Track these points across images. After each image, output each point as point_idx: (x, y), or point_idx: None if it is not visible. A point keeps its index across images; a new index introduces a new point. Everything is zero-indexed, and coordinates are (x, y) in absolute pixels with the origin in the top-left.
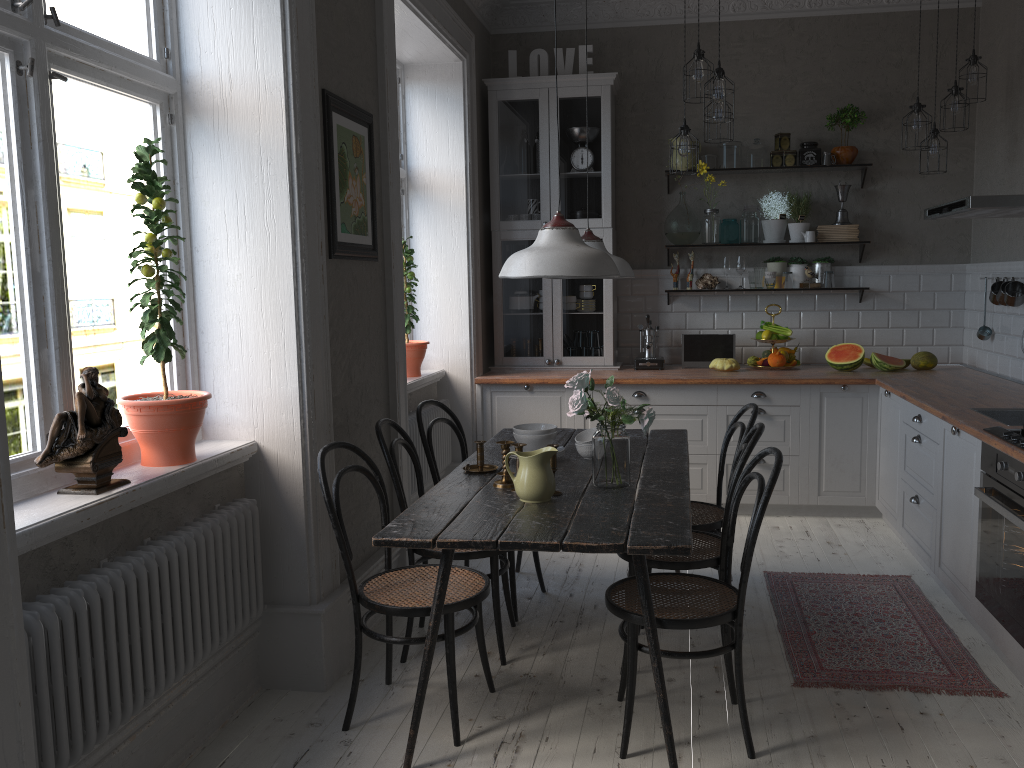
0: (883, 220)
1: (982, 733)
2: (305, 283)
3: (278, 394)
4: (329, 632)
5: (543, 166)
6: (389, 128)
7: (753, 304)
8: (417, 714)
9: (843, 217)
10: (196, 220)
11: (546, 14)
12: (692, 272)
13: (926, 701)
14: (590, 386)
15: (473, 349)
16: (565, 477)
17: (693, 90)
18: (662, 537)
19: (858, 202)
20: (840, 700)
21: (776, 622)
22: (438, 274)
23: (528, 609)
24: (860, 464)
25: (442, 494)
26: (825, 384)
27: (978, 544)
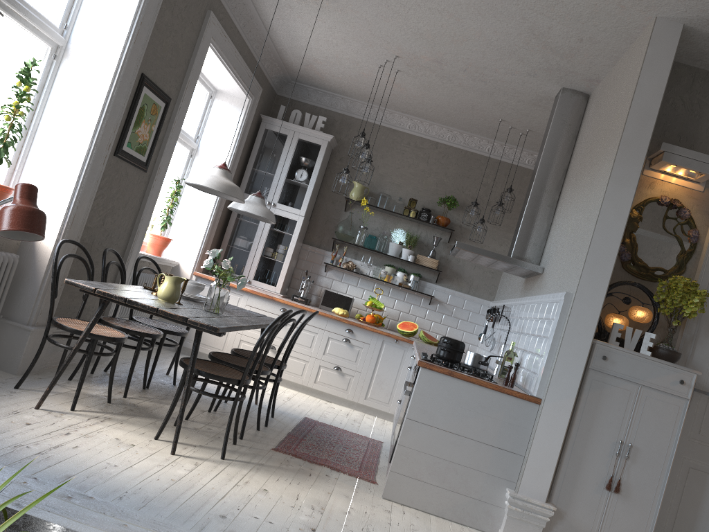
0: (454, 264)
1: (348, 488)
2: (92, 158)
3: (55, 208)
4: (32, 344)
5: (278, 171)
6: (180, 110)
7: (371, 287)
8: (54, 380)
9: (432, 254)
10: (48, 109)
11: (310, 94)
12: (343, 257)
13: (334, 473)
14: (217, 256)
15: (200, 255)
16: (193, 304)
17: (375, 161)
18: (209, 323)
19: (444, 250)
20: (290, 460)
21: (289, 431)
22: (195, 207)
23: (158, 387)
24: (393, 388)
25: (120, 285)
26: (386, 335)
27: (400, 413)
